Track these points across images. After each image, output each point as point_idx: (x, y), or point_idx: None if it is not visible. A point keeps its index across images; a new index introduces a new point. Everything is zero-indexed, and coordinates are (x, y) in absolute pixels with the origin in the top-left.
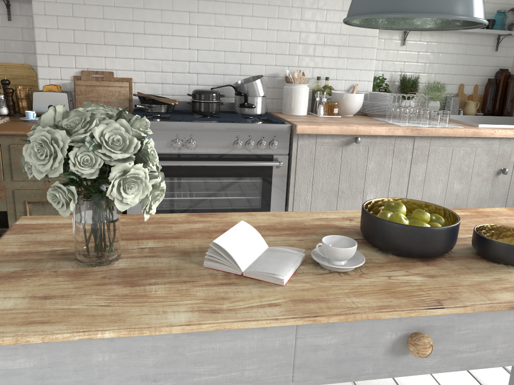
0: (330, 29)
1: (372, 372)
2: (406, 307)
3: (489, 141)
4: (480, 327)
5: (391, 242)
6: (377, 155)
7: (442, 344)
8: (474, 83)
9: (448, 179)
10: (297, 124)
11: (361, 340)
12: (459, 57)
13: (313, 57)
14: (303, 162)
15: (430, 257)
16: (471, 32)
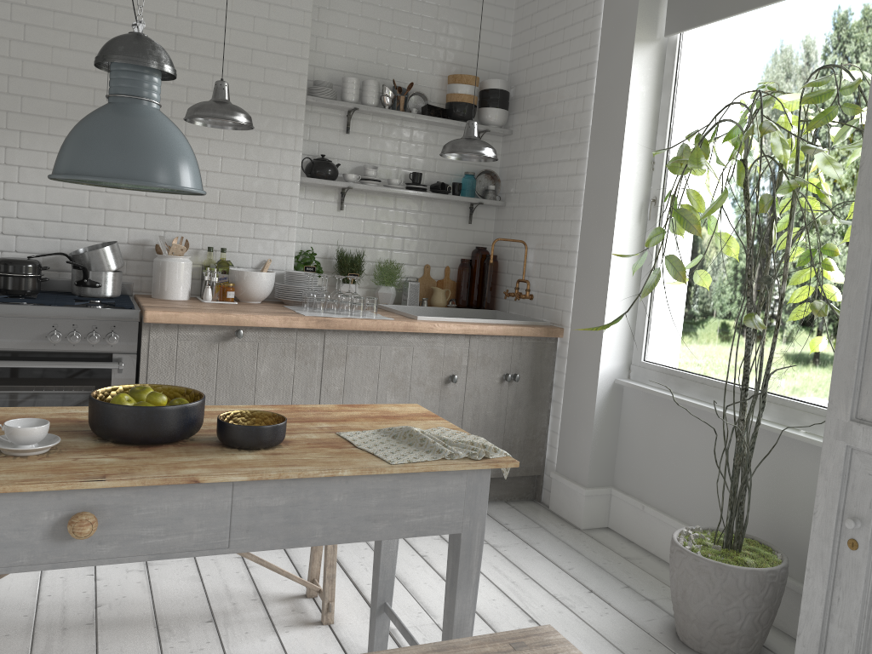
0: (227, 183)
1: (29, 561)
2: (58, 479)
3: (430, 338)
4: (166, 507)
5: (105, 427)
6: (271, 354)
7: (119, 527)
8: (445, 265)
9: (378, 389)
10: (147, 309)
11: (9, 521)
12: (420, 229)
13: (204, 220)
14: (159, 364)
15: (156, 444)
16: (431, 197)
